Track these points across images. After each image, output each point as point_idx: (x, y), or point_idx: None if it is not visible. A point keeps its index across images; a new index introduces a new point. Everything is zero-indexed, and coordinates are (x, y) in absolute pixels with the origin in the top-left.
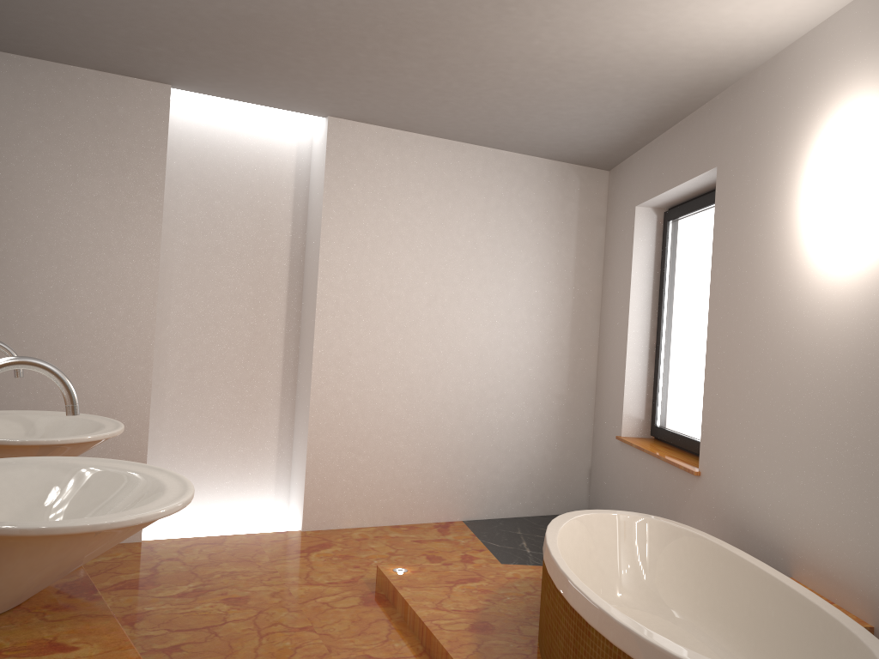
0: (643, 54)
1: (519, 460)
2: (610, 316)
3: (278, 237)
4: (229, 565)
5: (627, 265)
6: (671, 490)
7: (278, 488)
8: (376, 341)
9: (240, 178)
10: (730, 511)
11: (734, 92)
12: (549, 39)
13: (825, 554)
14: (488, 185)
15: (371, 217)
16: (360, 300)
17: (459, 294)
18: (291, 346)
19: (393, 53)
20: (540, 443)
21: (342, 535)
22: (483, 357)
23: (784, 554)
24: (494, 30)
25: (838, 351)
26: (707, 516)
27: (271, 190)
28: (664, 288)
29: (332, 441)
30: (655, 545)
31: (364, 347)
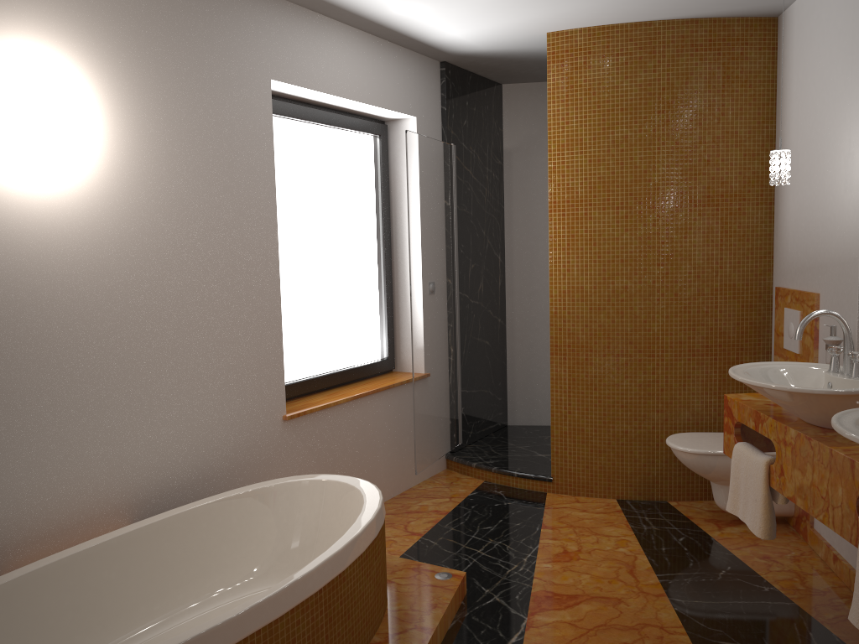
0: None
1: None
2: None
3: None
4: None
5: None
6: None
7: None
8: None
9: None
10: None
11: None
12: None
13: (57, 511)
14: None
15: None
16: None
17: None
18: None
19: None
20: None
21: None
22: None
23: None
24: None
25: (41, 297)
26: None
27: None
28: None
29: None
30: None
31: None
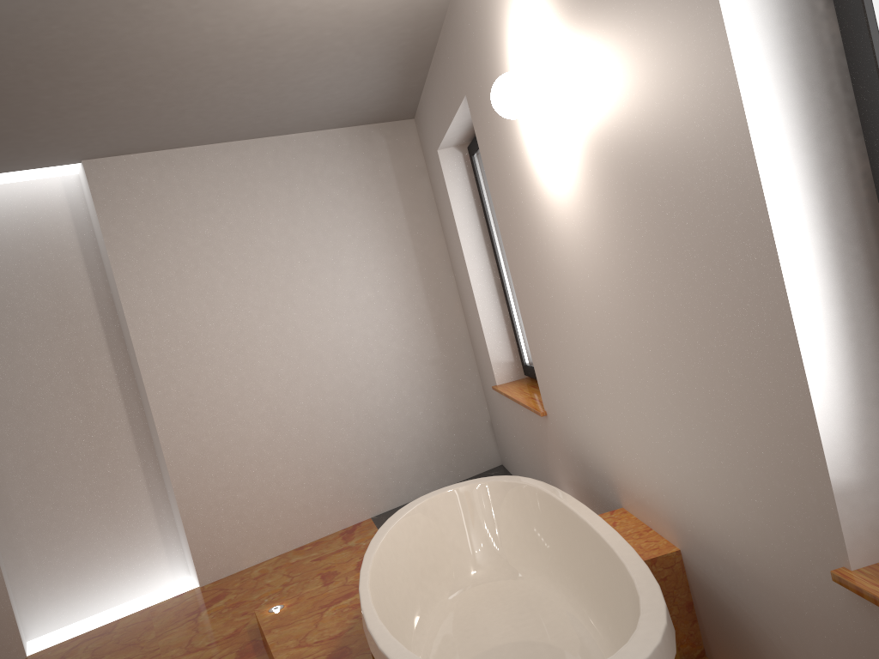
0: (328, 6)
1: (412, 438)
2: (457, 266)
3: (79, 299)
4: (111, 656)
5: (451, 212)
6: (537, 433)
7: (169, 550)
8: (216, 373)
9: (15, 253)
10: (572, 448)
11: (452, 12)
12: (218, 23)
13: (634, 480)
14: (287, 175)
15: (167, 249)
16: (185, 337)
17: (292, 296)
18: (133, 405)
19: (76, 85)
20: (429, 414)
21: (241, 577)
22: (339, 350)
23: (612, 485)
24: (151, 32)
25: (582, 268)
26: (562, 455)
27: (54, 254)
28: (491, 225)
29: (203, 487)
30: (505, 507)
31: (205, 383)
